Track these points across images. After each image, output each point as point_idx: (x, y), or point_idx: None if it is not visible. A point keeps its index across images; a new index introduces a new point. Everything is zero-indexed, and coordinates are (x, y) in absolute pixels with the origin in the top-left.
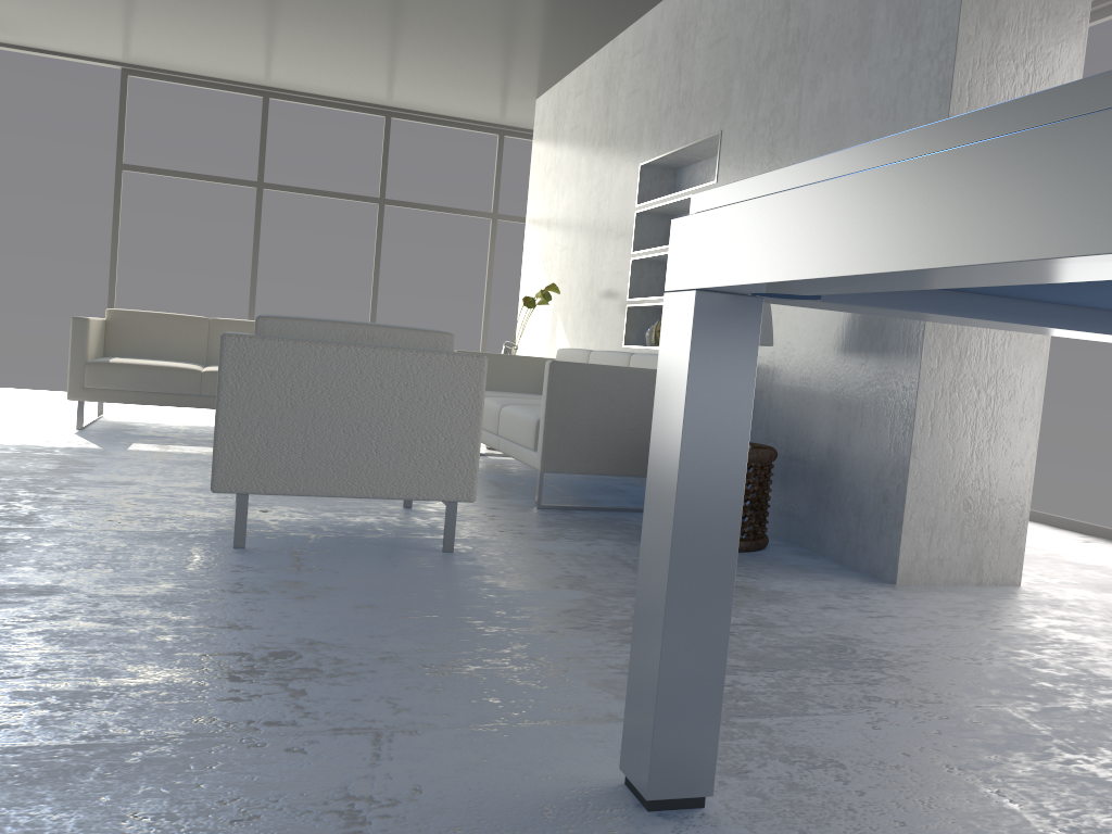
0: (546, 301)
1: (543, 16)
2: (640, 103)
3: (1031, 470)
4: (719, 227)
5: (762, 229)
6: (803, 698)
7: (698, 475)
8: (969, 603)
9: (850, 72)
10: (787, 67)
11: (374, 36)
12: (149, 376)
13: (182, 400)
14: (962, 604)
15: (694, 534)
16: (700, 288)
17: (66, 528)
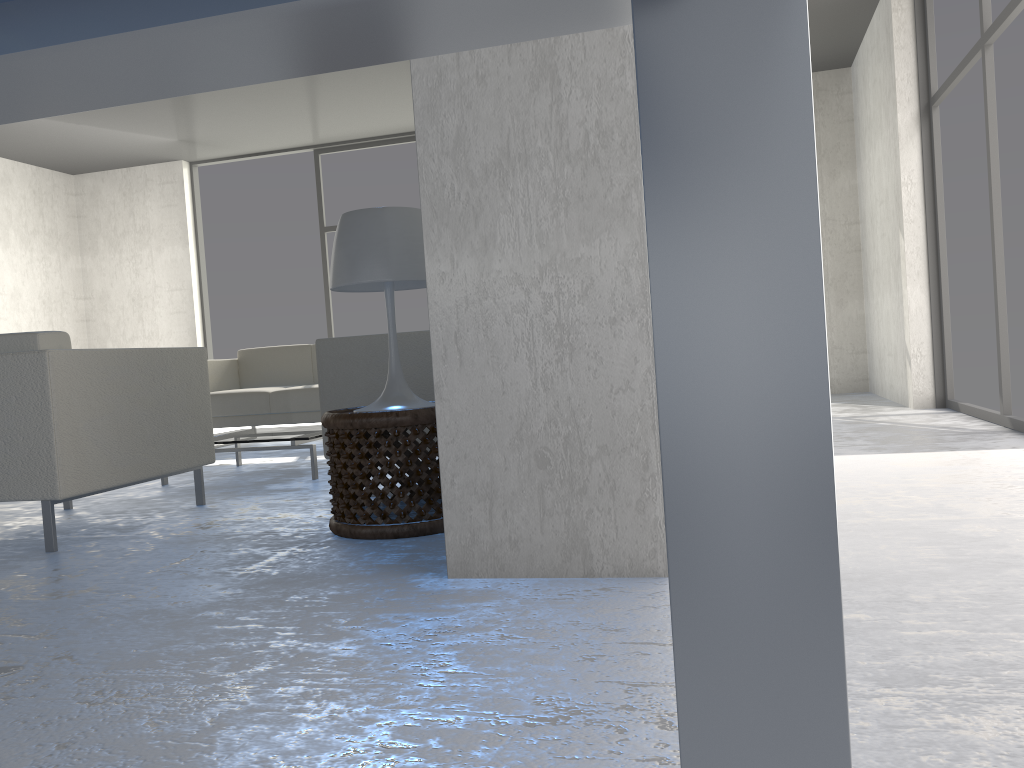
0: None
1: None
2: None
3: (649, 396)
4: None
5: None
6: None
7: None
8: (461, 606)
9: None
10: None
11: None
12: (230, 402)
13: (259, 419)
14: (442, 608)
15: None
16: None
17: None
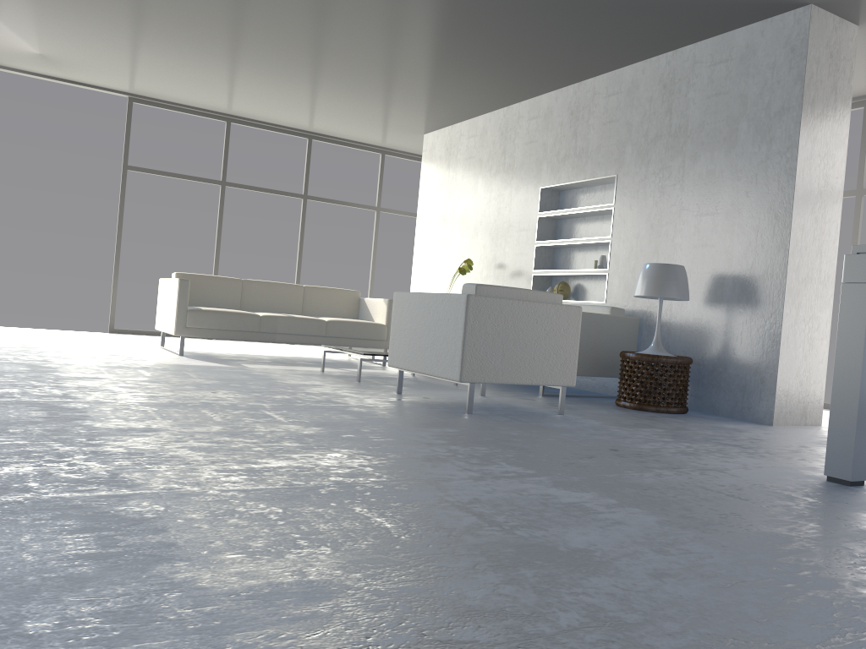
0: (469, 270)
1: (473, 91)
2: (537, 150)
3: (825, 365)
4: None
5: None
6: None
7: None
8: (815, 431)
9: (722, 154)
10: (672, 145)
11: (345, 92)
12: (228, 319)
13: (248, 335)
14: (814, 432)
15: (865, 376)
16: None
17: (366, 405)
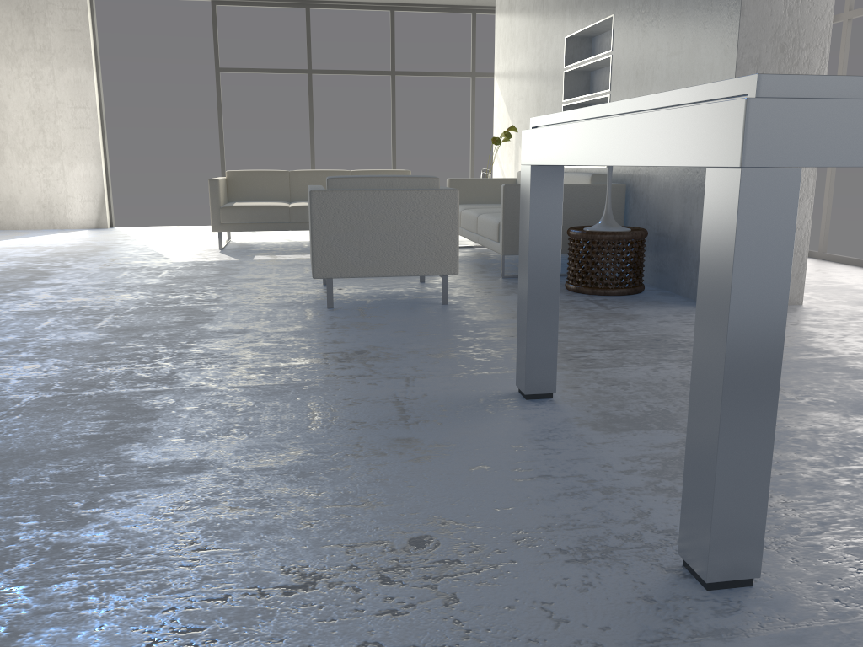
0: (508, 138)
1: None
2: None
3: (807, 232)
4: (536, 137)
5: (549, 141)
6: (623, 361)
7: (538, 249)
8: None
9: None
10: None
11: None
12: (258, 213)
13: (279, 226)
14: None
15: (538, 276)
16: (532, 165)
17: (238, 303)
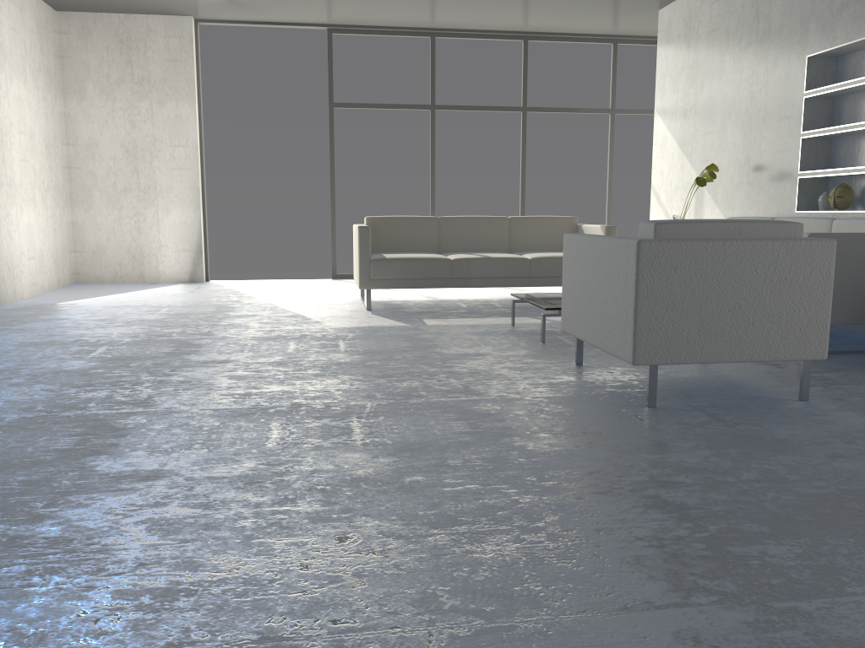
0: (711, 179)
1: None
2: (802, 3)
3: None
4: None
5: None
6: None
7: None
8: None
9: None
10: None
11: None
12: (415, 266)
13: (439, 282)
14: None
15: None
16: None
17: (507, 397)
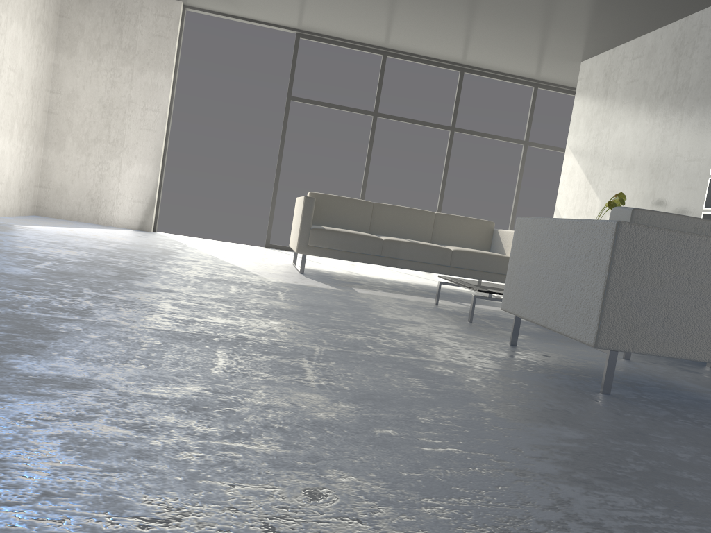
0: (620, 205)
1: None
2: None
3: None
4: None
5: None
6: None
7: None
8: None
9: None
10: None
11: (496, 12)
12: (349, 240)
13: (369, 258)
14: None
15: None
16: None
17: (456, 363)
